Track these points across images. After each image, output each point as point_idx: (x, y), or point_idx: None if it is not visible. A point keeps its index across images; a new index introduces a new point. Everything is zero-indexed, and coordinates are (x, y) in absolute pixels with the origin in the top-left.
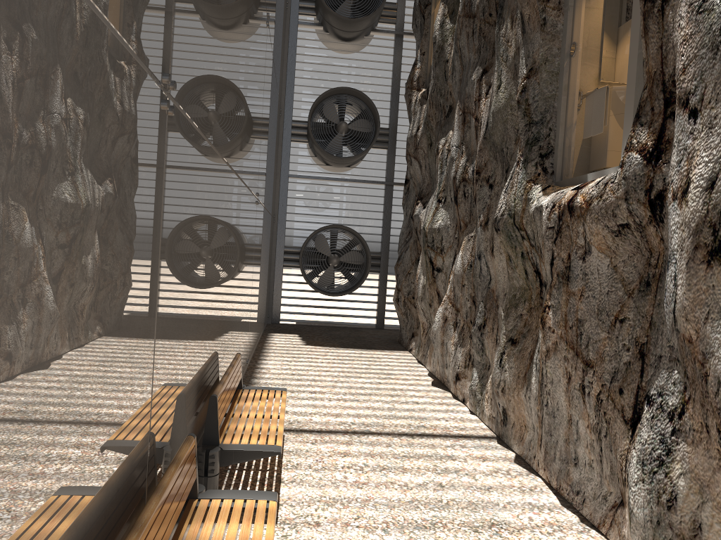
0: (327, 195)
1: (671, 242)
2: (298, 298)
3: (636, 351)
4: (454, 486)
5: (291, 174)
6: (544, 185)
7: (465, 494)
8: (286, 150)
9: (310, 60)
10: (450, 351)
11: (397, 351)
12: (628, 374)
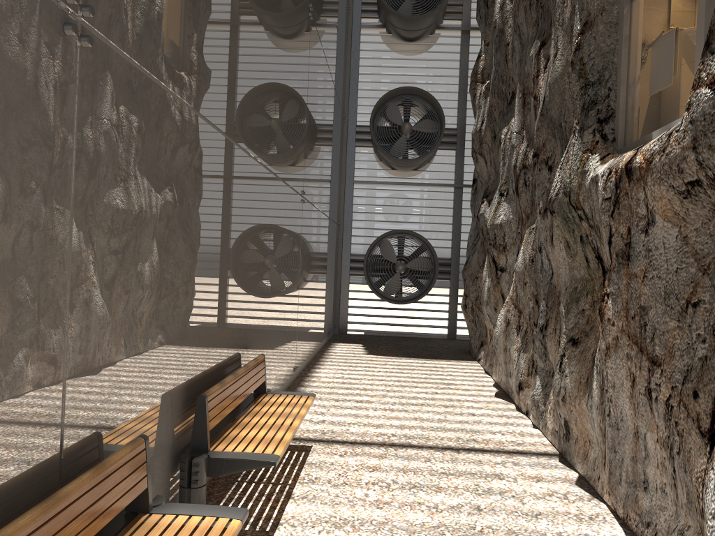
0: (393, 200)
1: None
2: (365, 307)
3: (714, 343)
4: (494, 511)
5: (356, 180)
6: (603, 154)
7: (506, 521)
8: (351, 155)
9: (373, 63)
10: (513, 358)
11: (464, 361)
12: (704, 372)
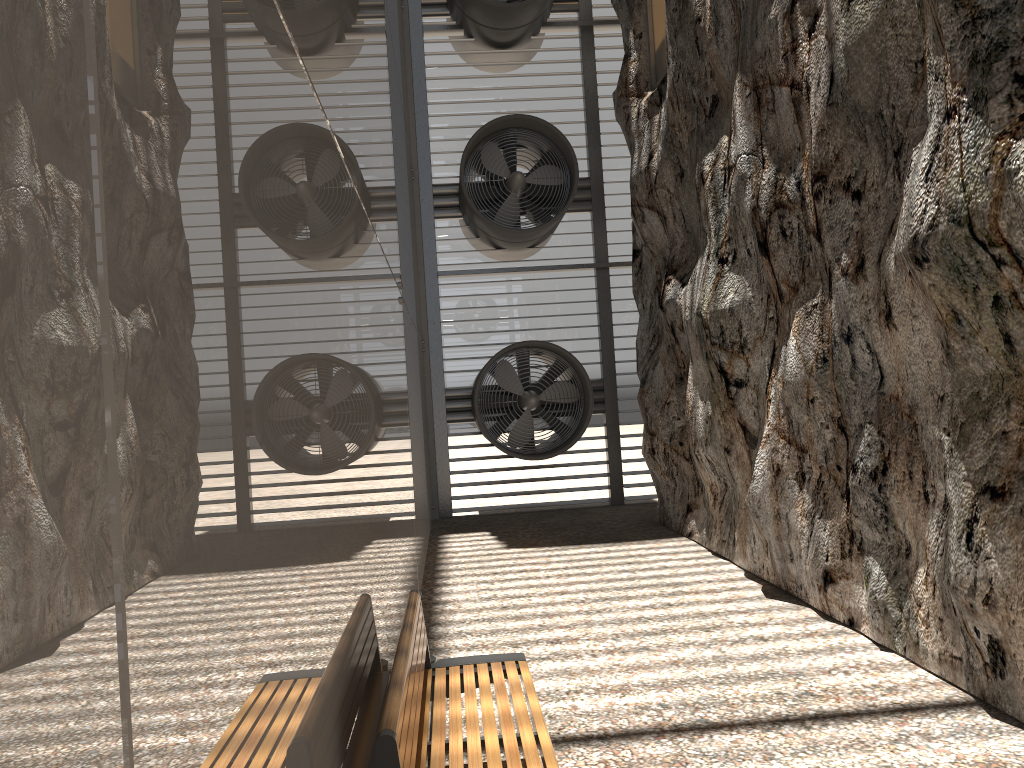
0: (503, 297)
1: None
2: (479, 471)
3: None
4: None
5: (442, 271)
6: None
7: None
8: (429, 233)
9: (449, 86)
10: (797, 530)
11: (667, 540)
12: None
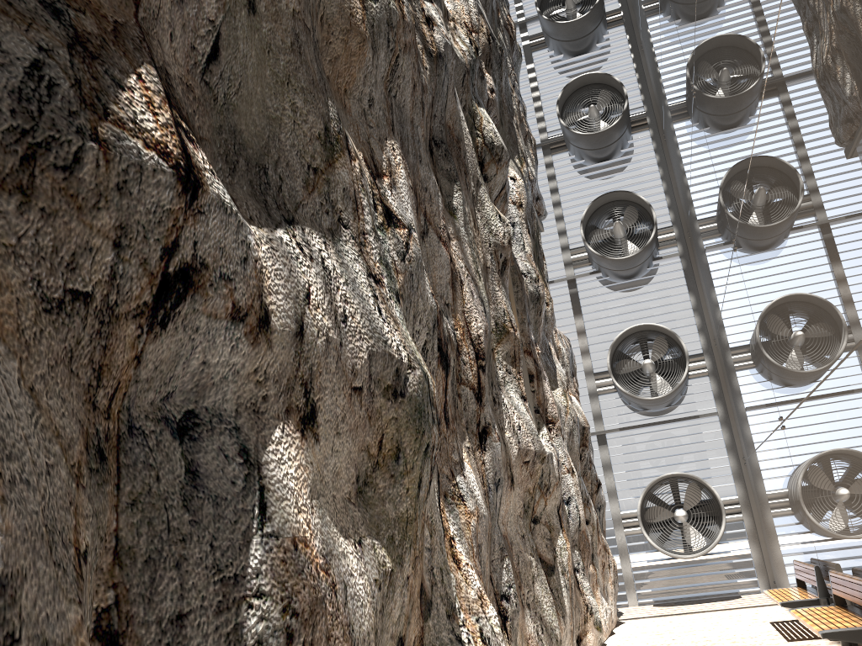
0: None
1: (570, 491)
2: None
3: None
4: None
5: None
6: None
7: None
8: None
9: None
10: None
11: None
12: None
